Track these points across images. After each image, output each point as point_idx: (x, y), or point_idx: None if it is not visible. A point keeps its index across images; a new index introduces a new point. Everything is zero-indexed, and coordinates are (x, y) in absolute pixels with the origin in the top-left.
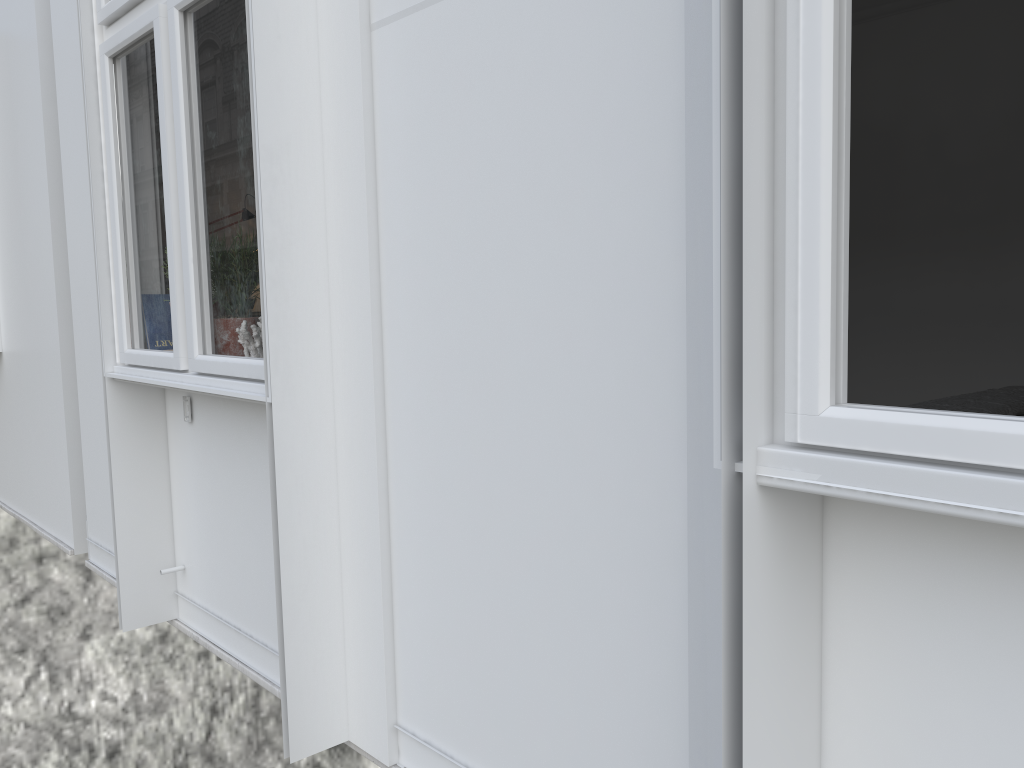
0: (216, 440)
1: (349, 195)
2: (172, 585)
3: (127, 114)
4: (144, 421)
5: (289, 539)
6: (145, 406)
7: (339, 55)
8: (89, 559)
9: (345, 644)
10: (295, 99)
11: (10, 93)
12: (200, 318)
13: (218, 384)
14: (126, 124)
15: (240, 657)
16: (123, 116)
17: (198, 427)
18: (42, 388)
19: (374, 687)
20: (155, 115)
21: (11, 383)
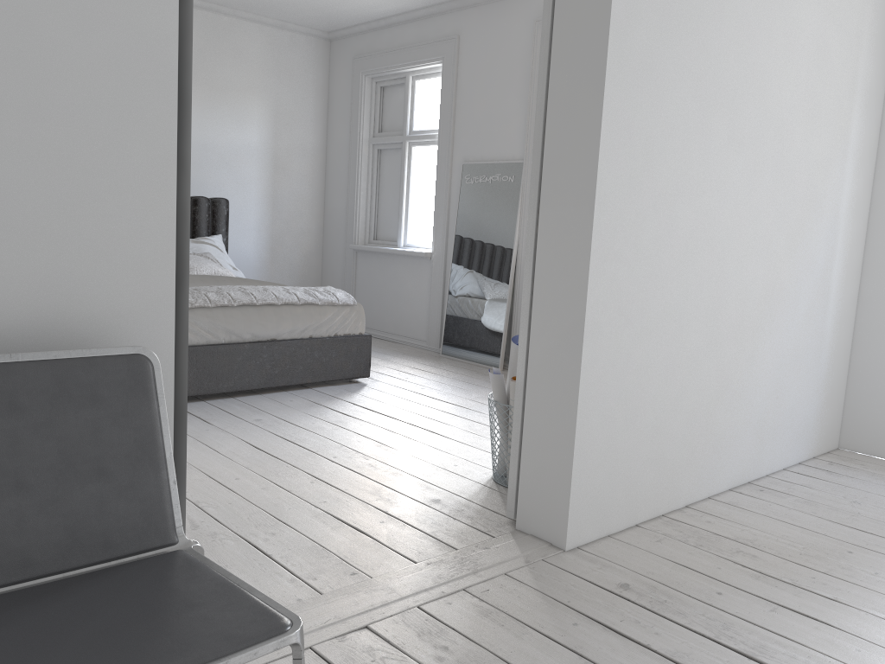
0: None
1: None
2: None
3: None
4: None
5: None
6: None
7: None
8: None
9: None
10: None
11: None
12: None
13: None
14: None
15: None
16: None
17: None
18: None
19: None
20: None
21: None
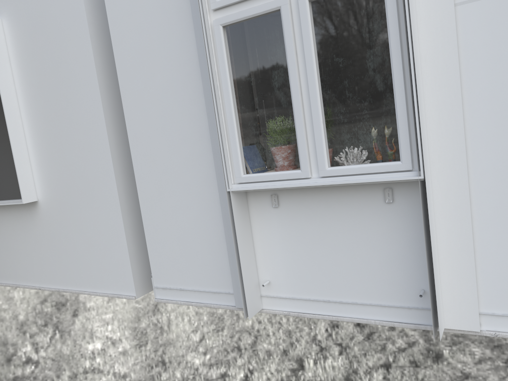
0: (304, 212)
1: (444, 80)
2: (259, 292)
3: (239, 55)
4: (242, 211)
5: (431, 240)
6: (242, 204)
7: (435, 17)
8: (155, 298)
9: (441, 285)
10: (415, 38)
11: (49, 52)
12: (326, 150)
13: (357, 178)
14: (238, 60)
15: (329, 314)
16: (234, 56)
17: (284, 208)
18: (93, 214)
19: (467, 299)
20: (274, 53)
21: (50, 217)
